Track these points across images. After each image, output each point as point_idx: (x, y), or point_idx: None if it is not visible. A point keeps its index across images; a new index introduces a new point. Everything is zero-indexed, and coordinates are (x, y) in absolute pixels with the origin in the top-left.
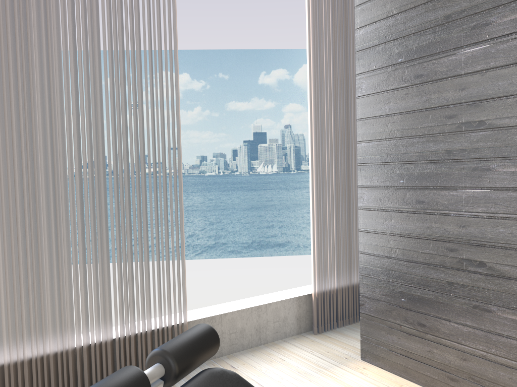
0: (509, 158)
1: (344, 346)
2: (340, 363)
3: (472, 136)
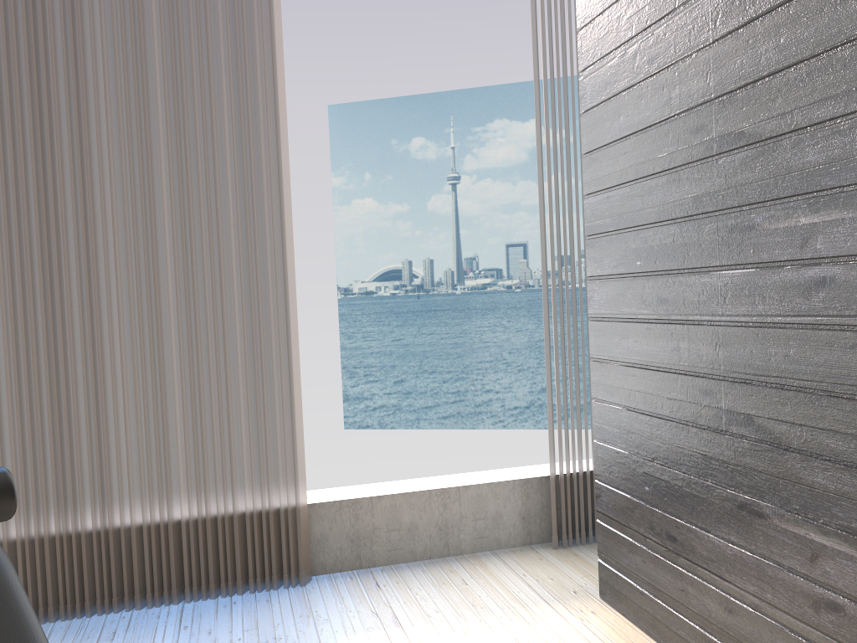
0: (781, 201)
1: (589, 572)
2: (557, 599)
3: (728, 164)
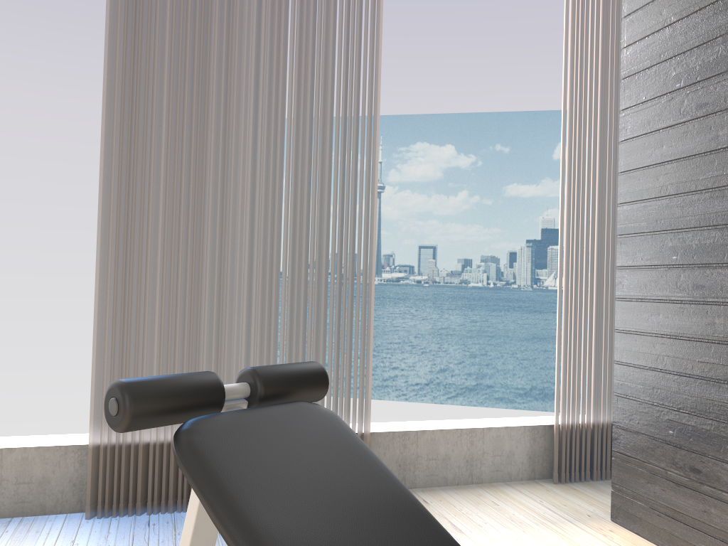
0: None
1: (592, 502)
2: (577, 520)
3: None
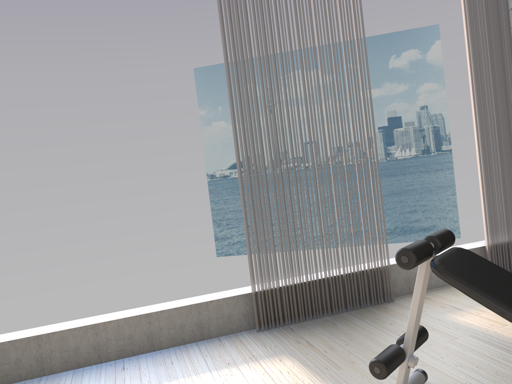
0: None
1: None
2: None
3: None
